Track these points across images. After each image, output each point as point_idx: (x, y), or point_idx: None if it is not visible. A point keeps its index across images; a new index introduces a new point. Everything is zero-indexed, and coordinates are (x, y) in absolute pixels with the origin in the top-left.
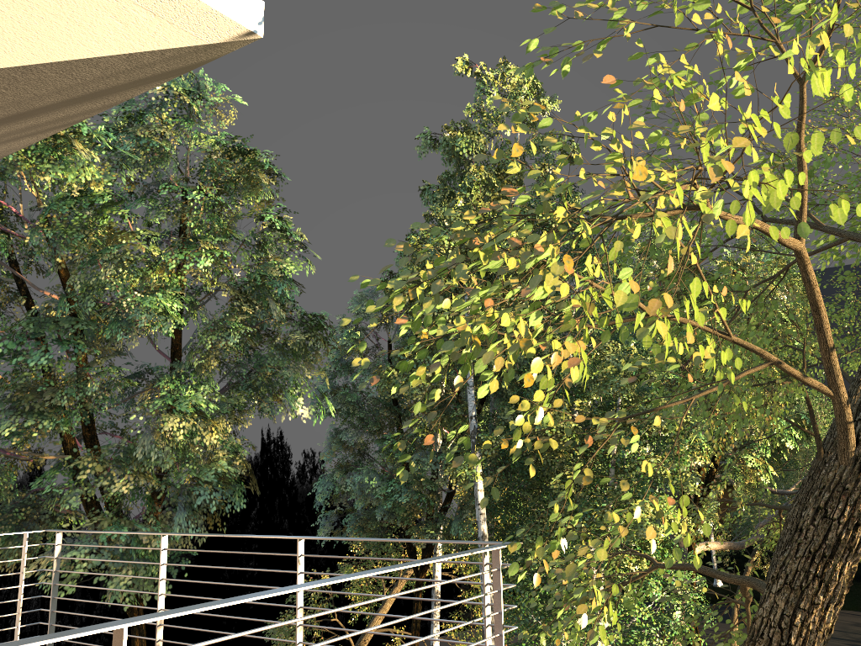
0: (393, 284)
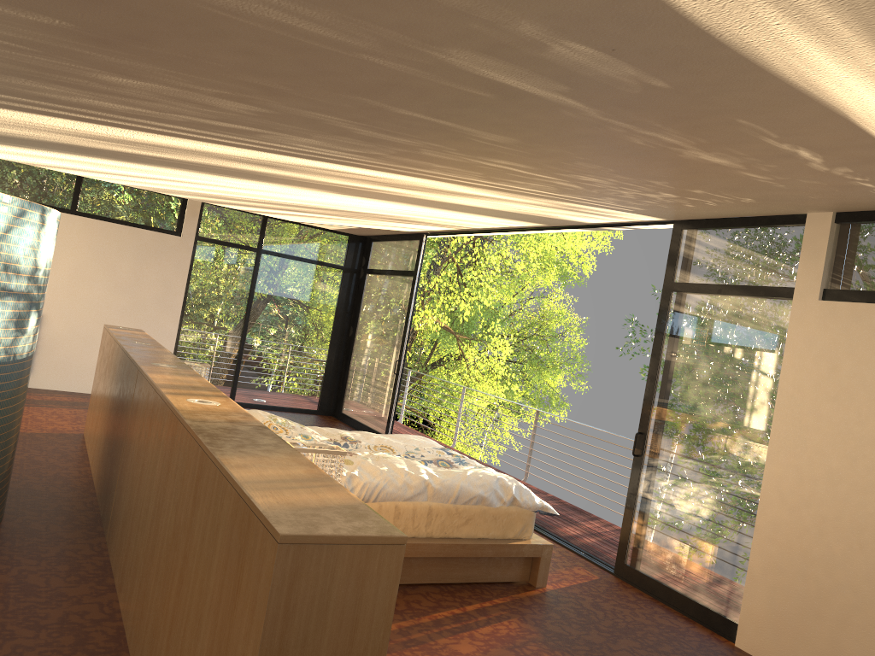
0: None
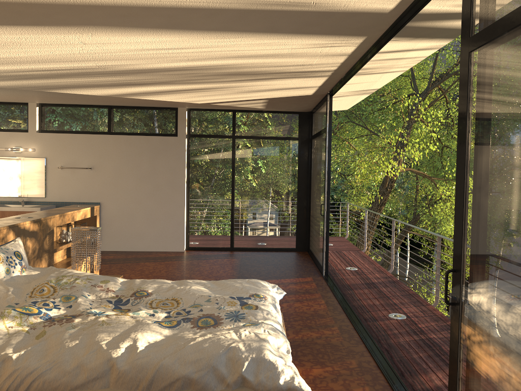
0: (342, 153)
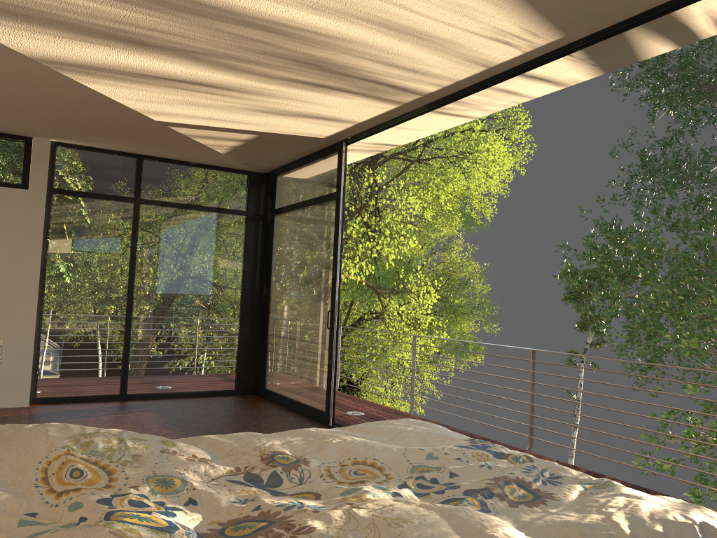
0: None
